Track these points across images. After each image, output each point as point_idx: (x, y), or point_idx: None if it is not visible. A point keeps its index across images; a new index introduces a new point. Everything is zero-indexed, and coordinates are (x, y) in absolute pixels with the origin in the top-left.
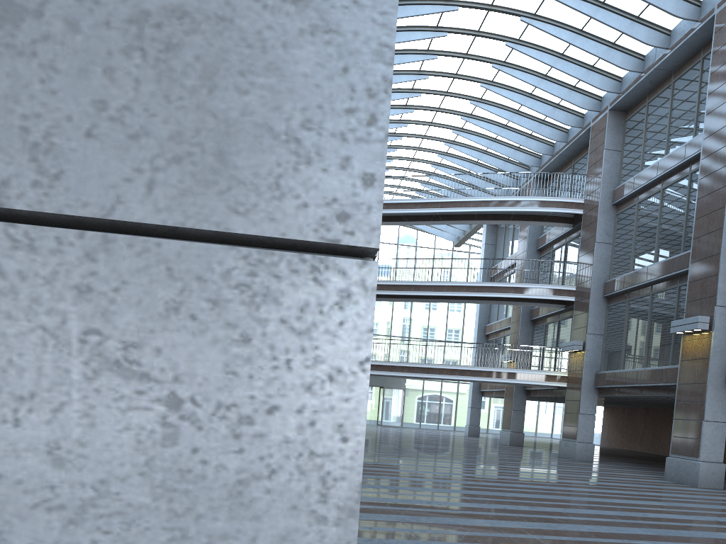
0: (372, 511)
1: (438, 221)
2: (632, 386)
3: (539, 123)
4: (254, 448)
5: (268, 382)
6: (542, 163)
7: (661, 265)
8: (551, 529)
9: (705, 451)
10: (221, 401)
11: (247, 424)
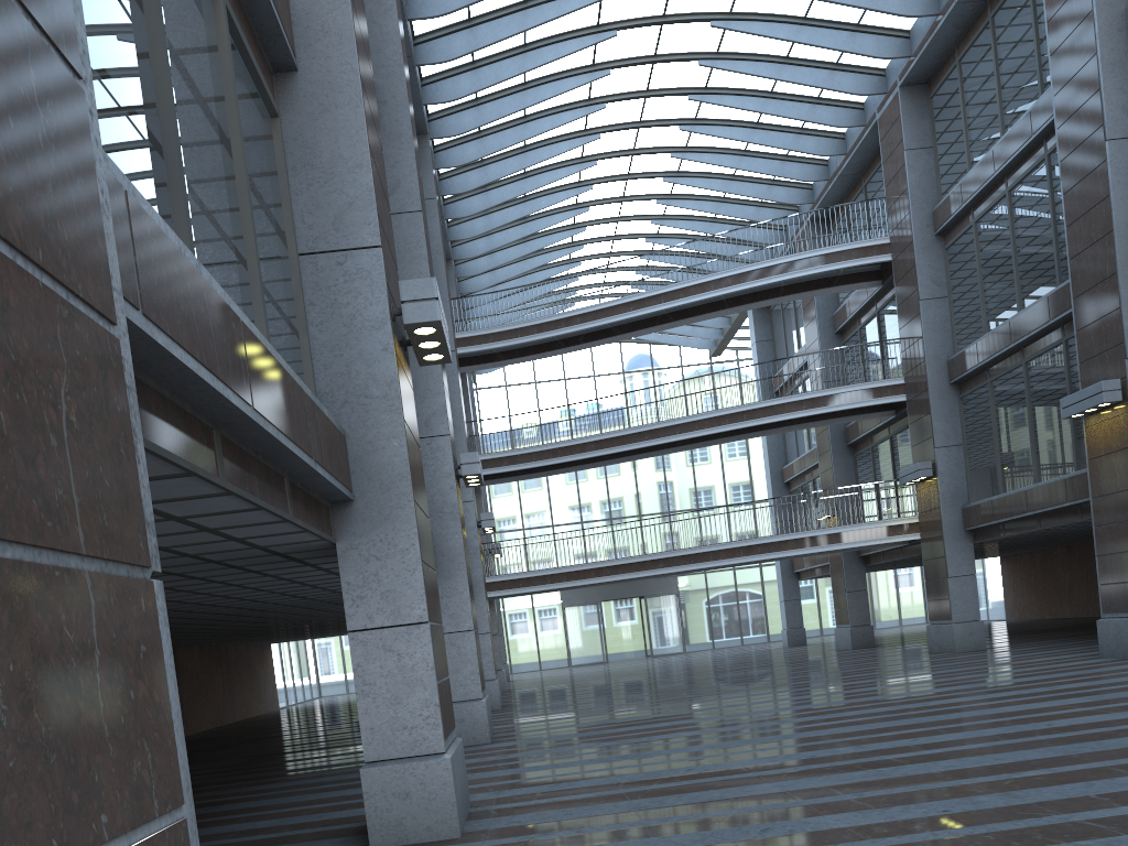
0: (591, 802)
1: (667, 323)
2: (1023, 516)
3: (796, 134)
4: None
5: None
6: (816, 196)
7: (1029, 314)
8: (880, 778)
9: None
10: None
11: None
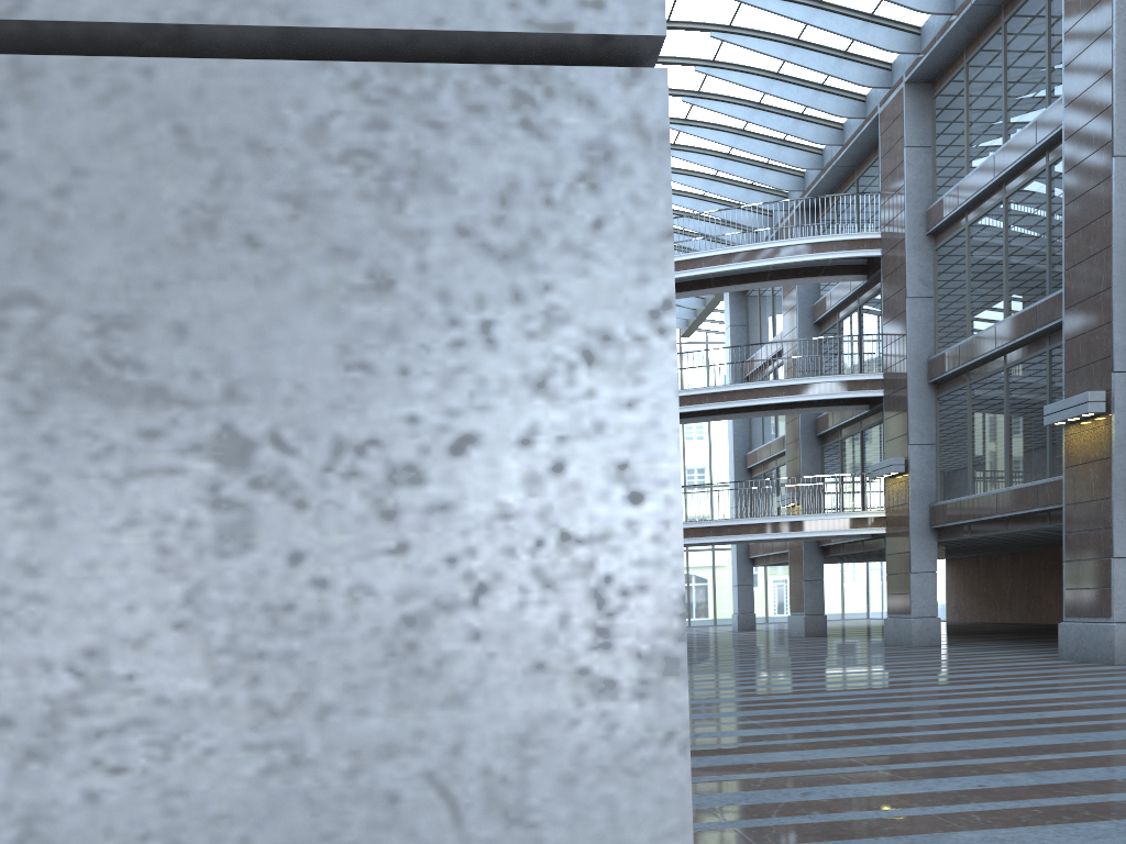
0: None
1: None
2: (991, 518)
3: (796, 120)
4: (431, 538)
5: (445, 380)
6: (807, 185)
7: (1016, 321)
8: (898, 754)
9: (1120, 606)
10: (342, 436)
11: (408, 485)
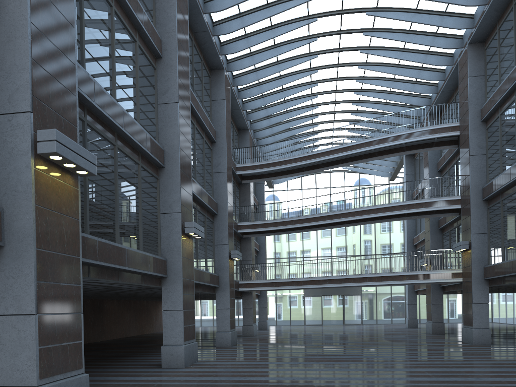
0: None
1: (345, 163)
2: (511, 275)
3: (418, 70)
4: None
5: None
6: (432, 102)
7: None
8: None
9: None
10: None
11: None
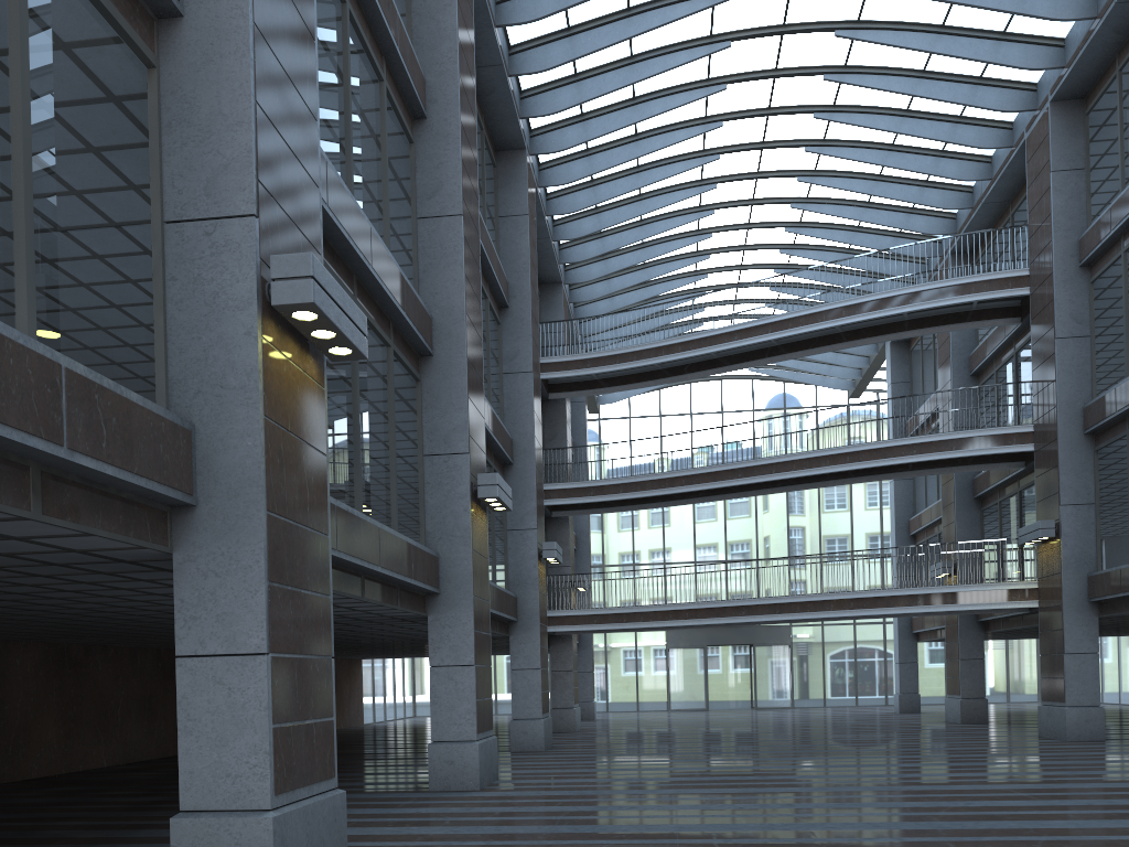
0: None
1: (778, 356)
2: None
3: (936, 157)
4: None
5: None
6: (959, 226)
7: None
8: None
9: None
10: None
11: None
